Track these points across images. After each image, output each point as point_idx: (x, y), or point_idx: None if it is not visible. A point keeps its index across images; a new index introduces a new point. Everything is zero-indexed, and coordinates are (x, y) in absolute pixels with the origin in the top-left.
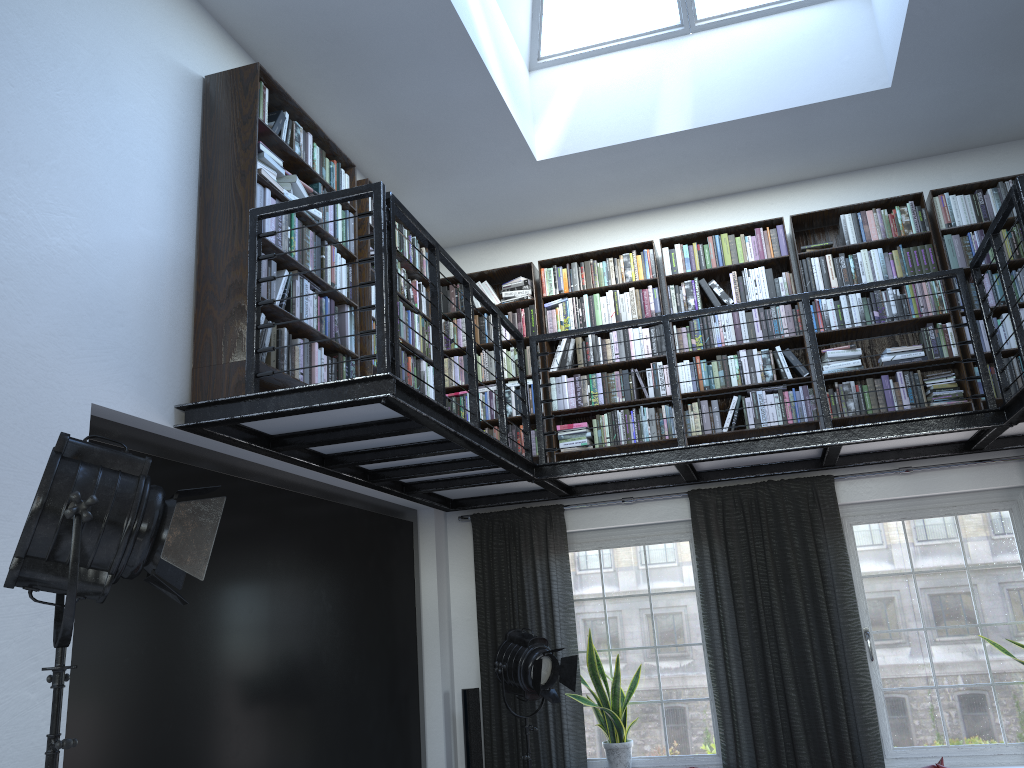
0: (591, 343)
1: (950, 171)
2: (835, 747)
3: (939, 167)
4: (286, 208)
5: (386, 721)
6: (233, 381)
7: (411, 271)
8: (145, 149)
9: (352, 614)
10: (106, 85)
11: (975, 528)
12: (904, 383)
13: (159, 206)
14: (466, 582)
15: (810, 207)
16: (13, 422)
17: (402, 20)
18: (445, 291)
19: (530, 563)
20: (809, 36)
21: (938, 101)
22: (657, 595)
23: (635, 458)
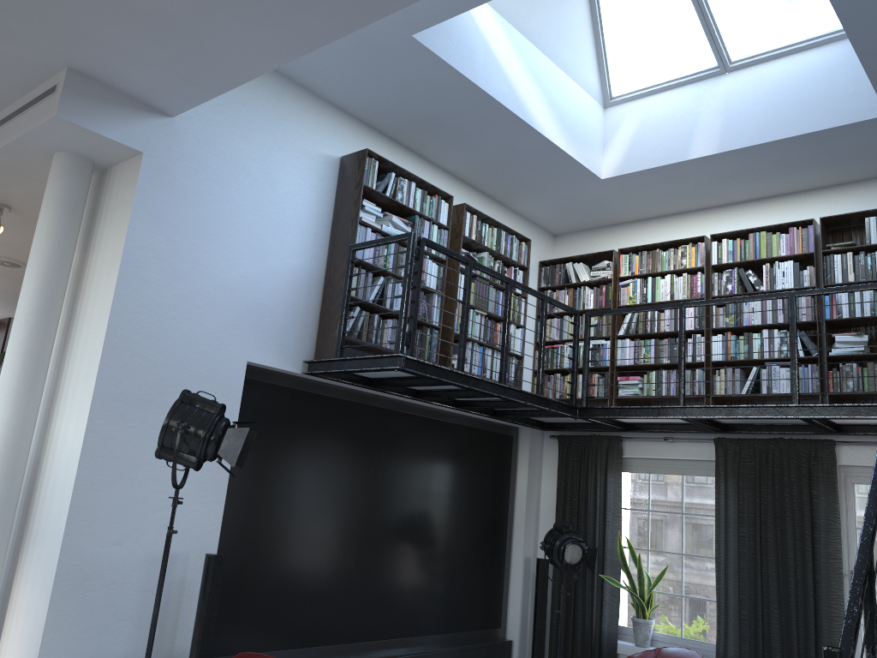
0: (649, 315)
1: None
2: None
3: None
4: (365, 245)
5: (470, 568)
6: (333, 348)
7: (508, 261)
8: (293, 212)
9: (445, 493)
10: (269, 180)
11: None
12: None
13: (301, 244)
14: (552, 483)
15: (850, 207)
16: (200, 372)
17: (463, 107)
18: (553, 269)
19: (592, 476)
20: (822, 71)
21: None
22: (688, 515)
23: (646, 410)
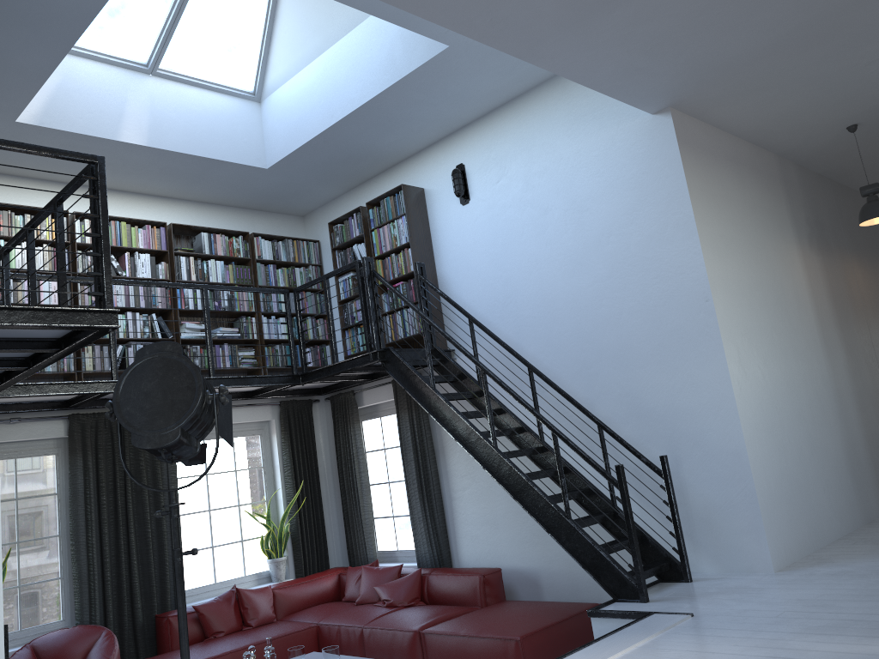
0: None
1: (255, 221)
2: (159, 594)
3: (249, 217)
4: (14, 147)
5: None
6: None
7: None
8: None
9: None
10: None
11: (242, 445)
12: (228, 351)
13: None
14: None
15: (173, 218)
16: None
17: (49, 0)
18: None
19: None
20: (226, 115)
21: (278, 184)
22: (23, 499)
23: (78, 386)
